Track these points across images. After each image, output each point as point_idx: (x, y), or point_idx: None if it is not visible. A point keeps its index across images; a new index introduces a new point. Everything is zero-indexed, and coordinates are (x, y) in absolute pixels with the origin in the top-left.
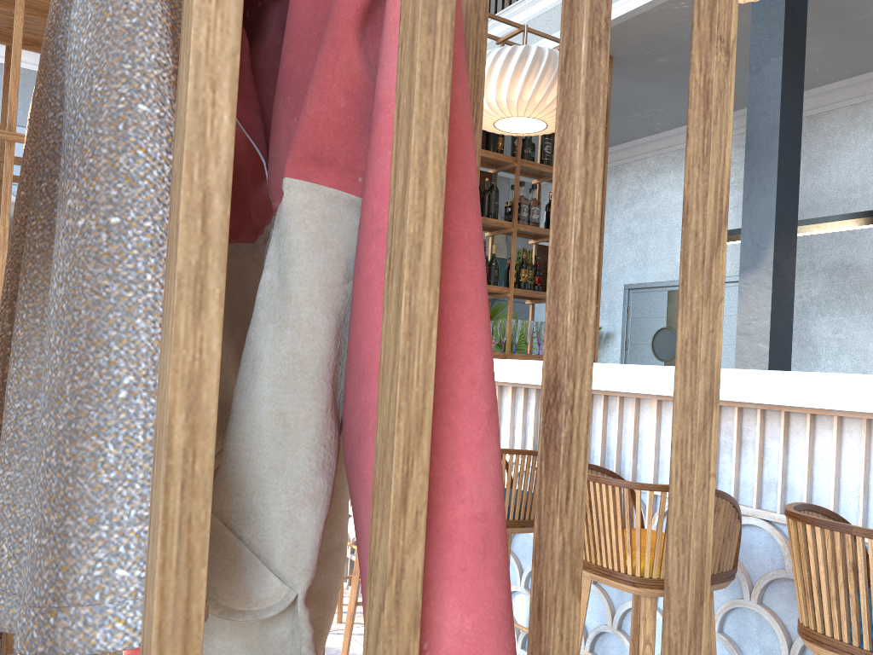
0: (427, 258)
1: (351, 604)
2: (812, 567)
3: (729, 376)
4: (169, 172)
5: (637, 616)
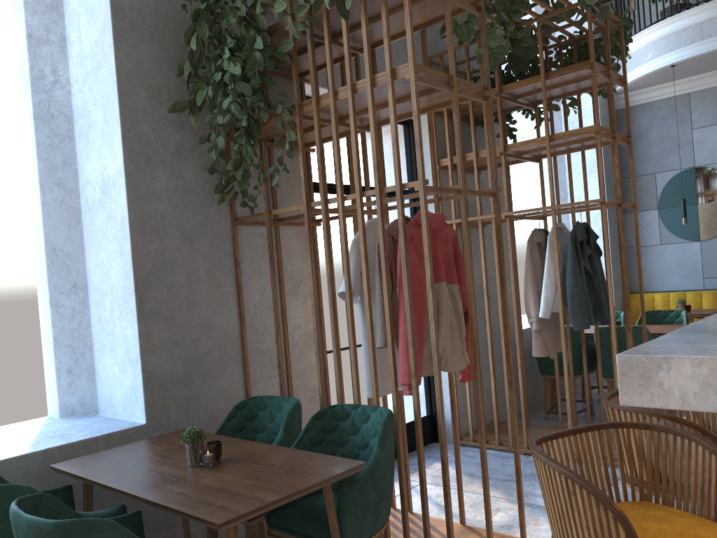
0: (386, 302)
1: None
2: None
3: None
4: (379, 292)
5: None
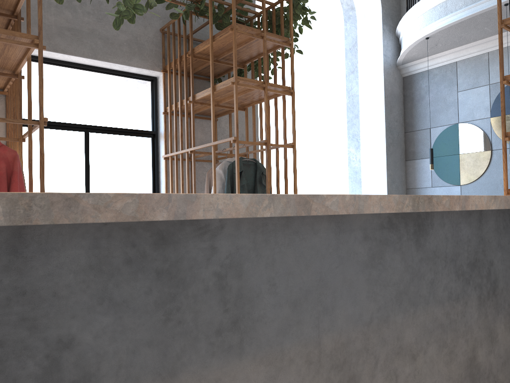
0: None
1: None
2: None
3: None
4: None
5: None
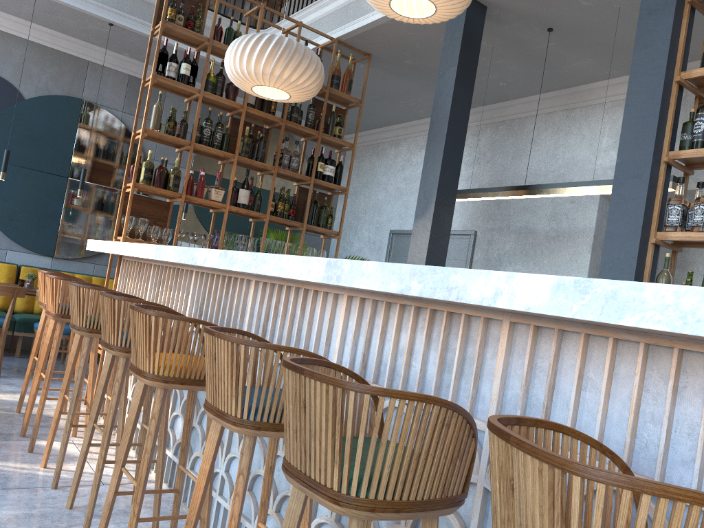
0: None
1: (56, 412)
2: (206, 359)
3: (254, 257)
4: None
5: (187, 413)
